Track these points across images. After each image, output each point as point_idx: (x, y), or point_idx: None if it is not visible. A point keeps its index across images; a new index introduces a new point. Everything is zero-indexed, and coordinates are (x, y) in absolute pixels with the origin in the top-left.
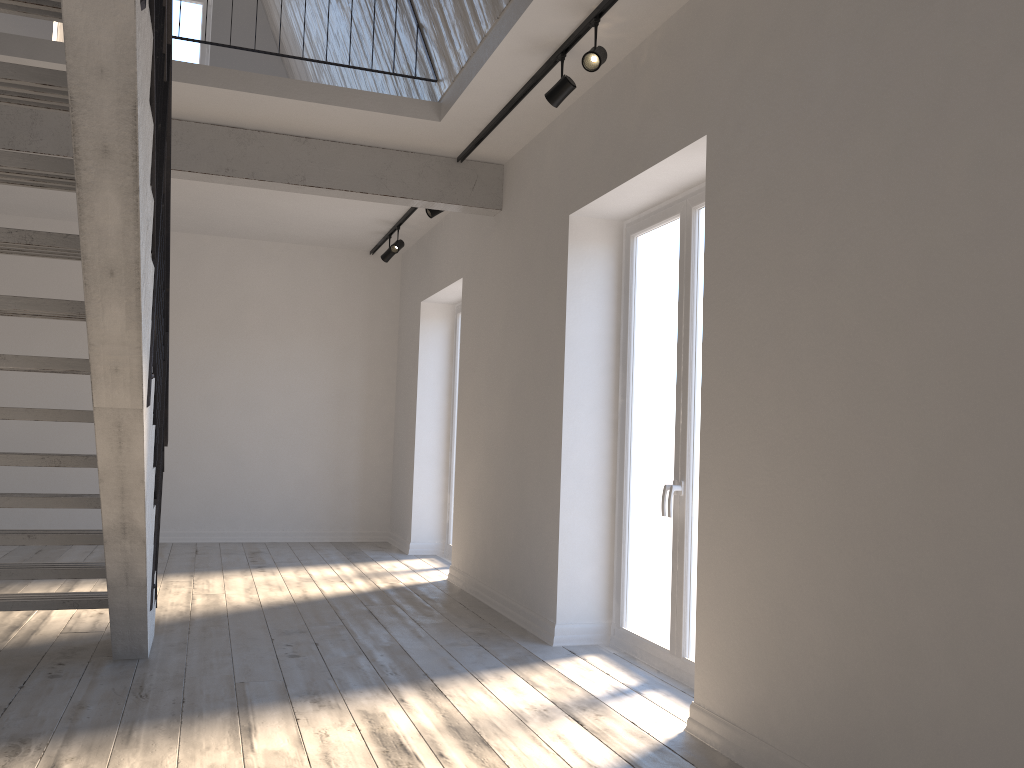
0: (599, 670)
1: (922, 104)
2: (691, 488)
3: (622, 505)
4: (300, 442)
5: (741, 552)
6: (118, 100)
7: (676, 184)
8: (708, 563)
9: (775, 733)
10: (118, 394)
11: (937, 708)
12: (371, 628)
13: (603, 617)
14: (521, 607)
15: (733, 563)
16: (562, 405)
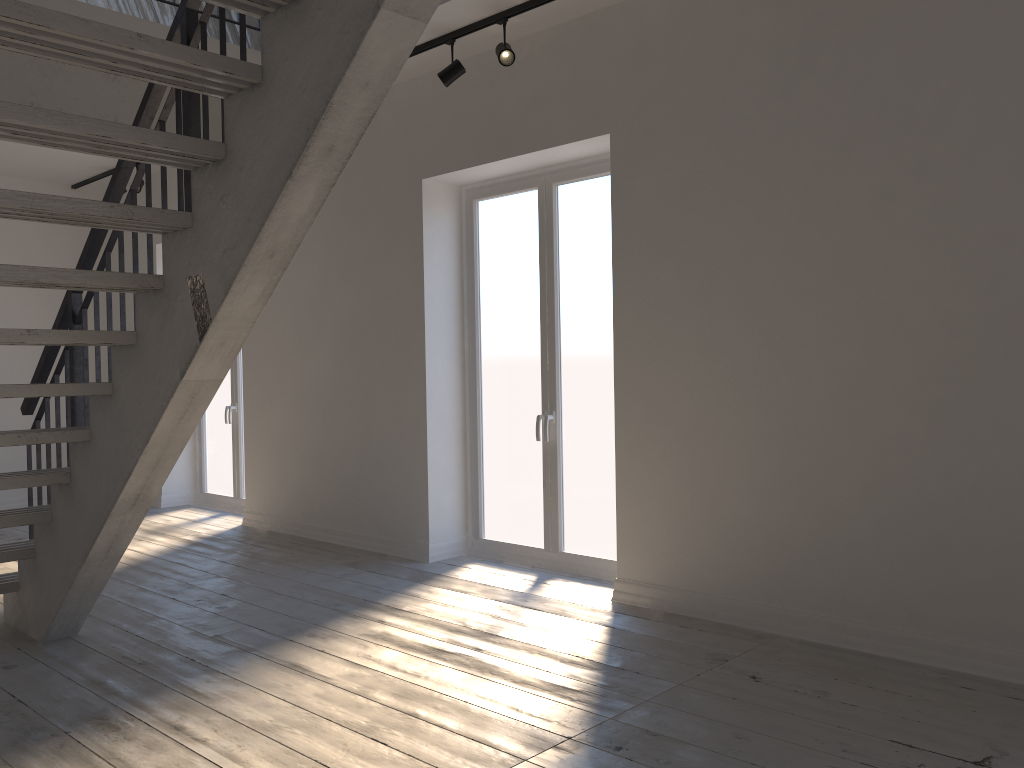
0: (492, 573)
1: (832, 146)
2: (561, 416)
3: (477, 435)
4: (6, 400)
5: (665, 460)
6: (364, 108)
7: (542, 163)
8: (628, 472)
9: (707, 584)
10: (211, 366)
11: (853, 541)
12: (250, 574)
13: (462, 532)
14: (374, 535)
15: (657, 469)
16: (424, 352)
